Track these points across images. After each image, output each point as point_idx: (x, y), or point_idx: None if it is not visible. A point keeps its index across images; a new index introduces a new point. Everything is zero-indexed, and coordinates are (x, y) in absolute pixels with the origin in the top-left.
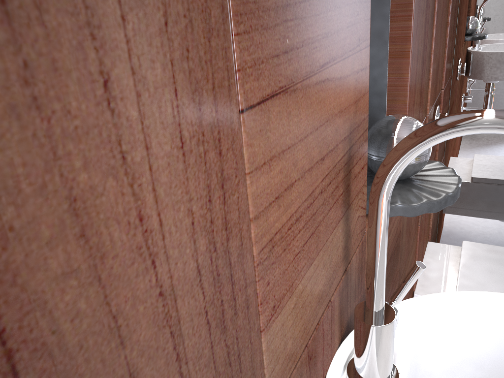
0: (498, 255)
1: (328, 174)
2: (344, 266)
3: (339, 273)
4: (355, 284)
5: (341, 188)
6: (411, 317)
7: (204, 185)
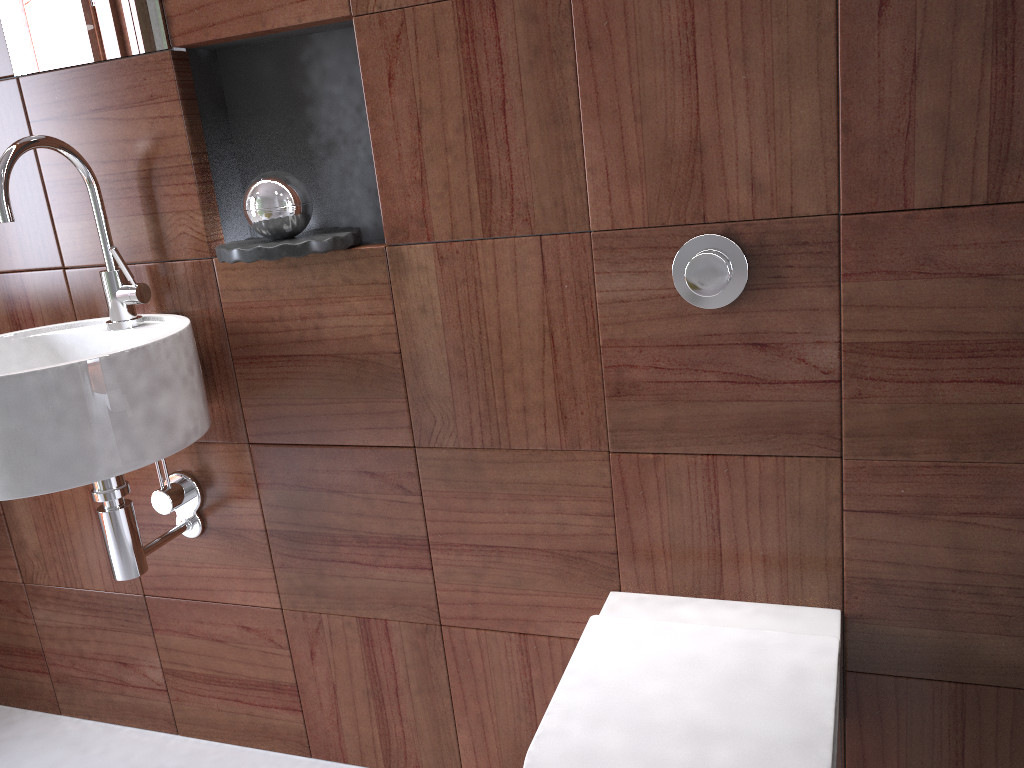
0: (781, 681)
1: (114, 174)
2: (157, 255)
3: (148, 255)
4: (189, 290)
5: (138, 192)
6: (175, 327)
7: (12, 142)
